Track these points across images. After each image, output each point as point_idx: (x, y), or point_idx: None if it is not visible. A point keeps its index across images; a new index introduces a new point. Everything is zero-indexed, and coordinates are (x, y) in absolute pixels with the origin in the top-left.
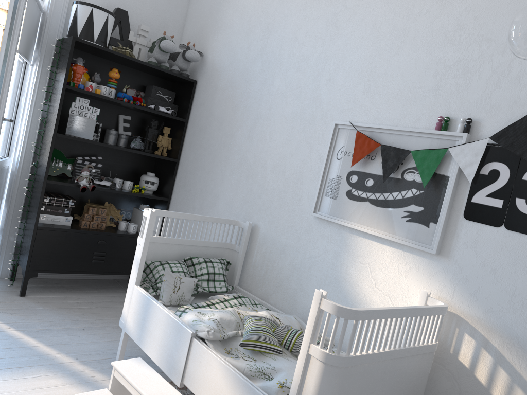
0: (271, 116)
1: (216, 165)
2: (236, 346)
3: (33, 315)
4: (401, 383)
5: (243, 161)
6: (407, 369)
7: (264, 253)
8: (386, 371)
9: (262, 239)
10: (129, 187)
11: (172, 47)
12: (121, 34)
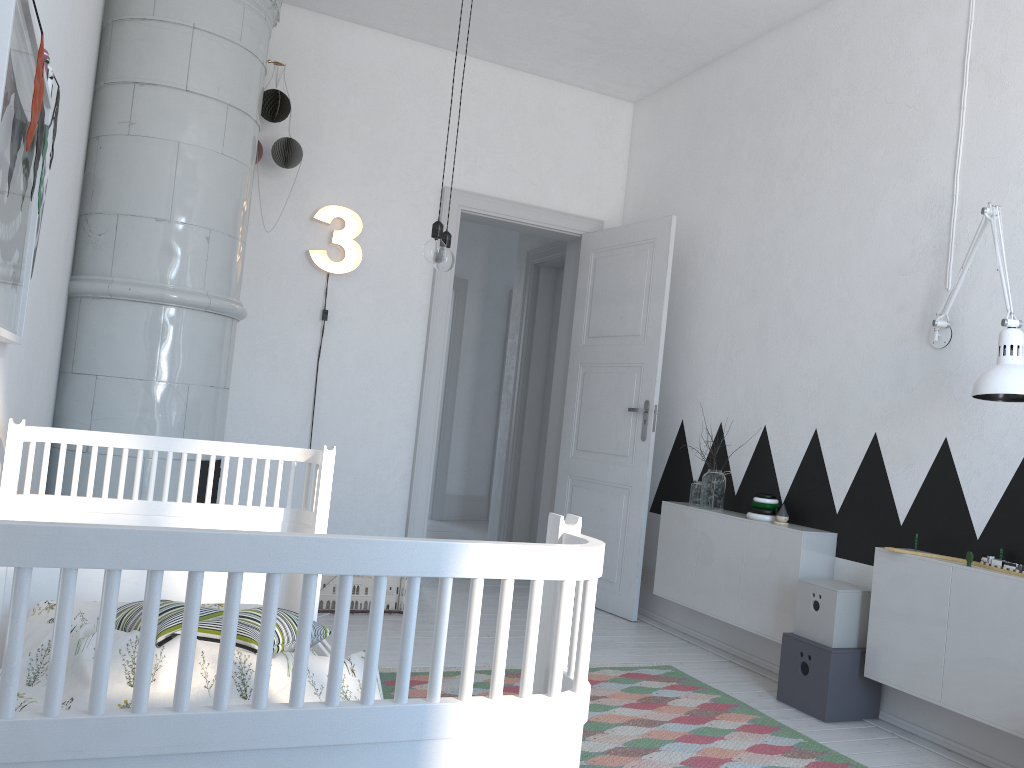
0: None
1: None
2: None
3: None
4: None
5: None
6: None
7: None
8: None
9: None
10: None
11: None
12: None
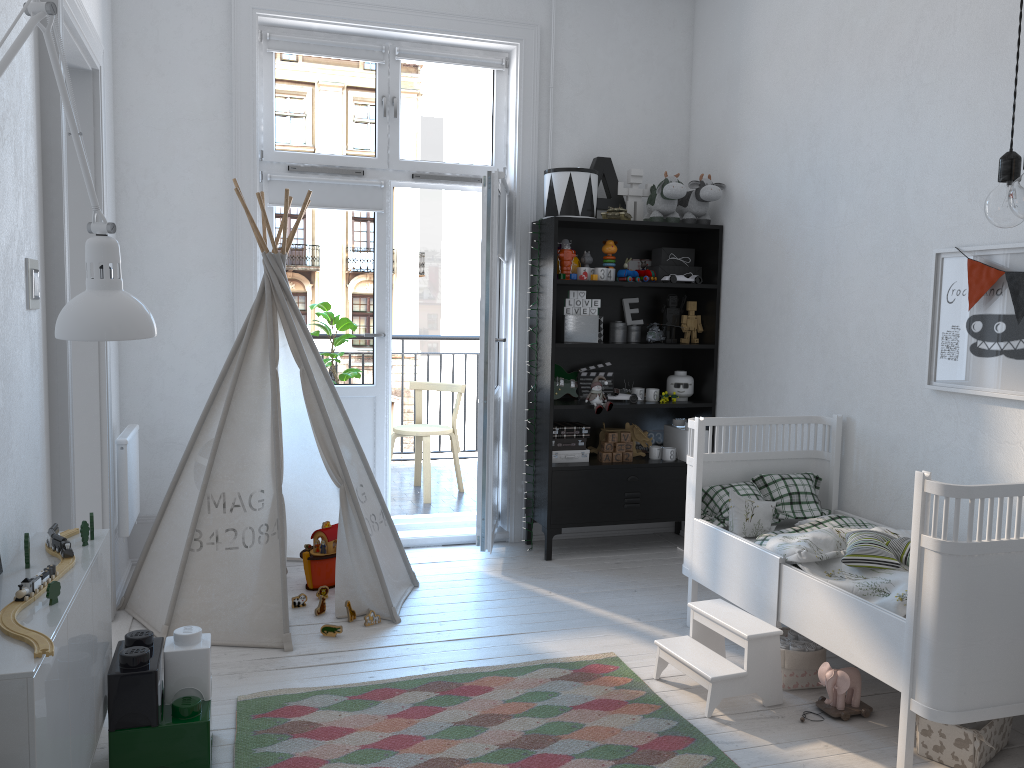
0: (842, 258)
1: (774, 342)
2: (840, 568)
3: (570, 579)
4: None
5: (813, 329)
6: None
7: (867, 456)
8: None
9: (861, 436)
10: (655, 397)
11: (680, 190)
12: (607, 190)
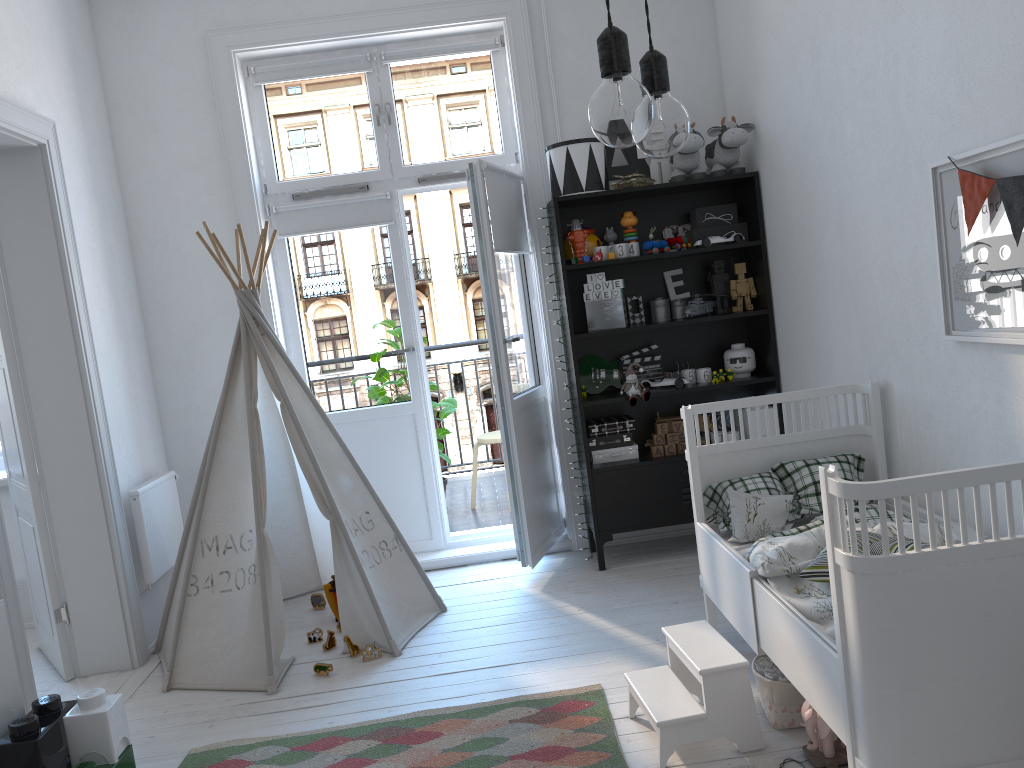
0: (856, 189)
1: (815, 299)
2: (812, 581)
3: (611, 592)
4: None
5: (843, 280)
6: None
7: (908, 428)
8: (1007, 577)
9: (900, 404)
10: (706, 377)
11: (693, 141)
12: (626, 156)
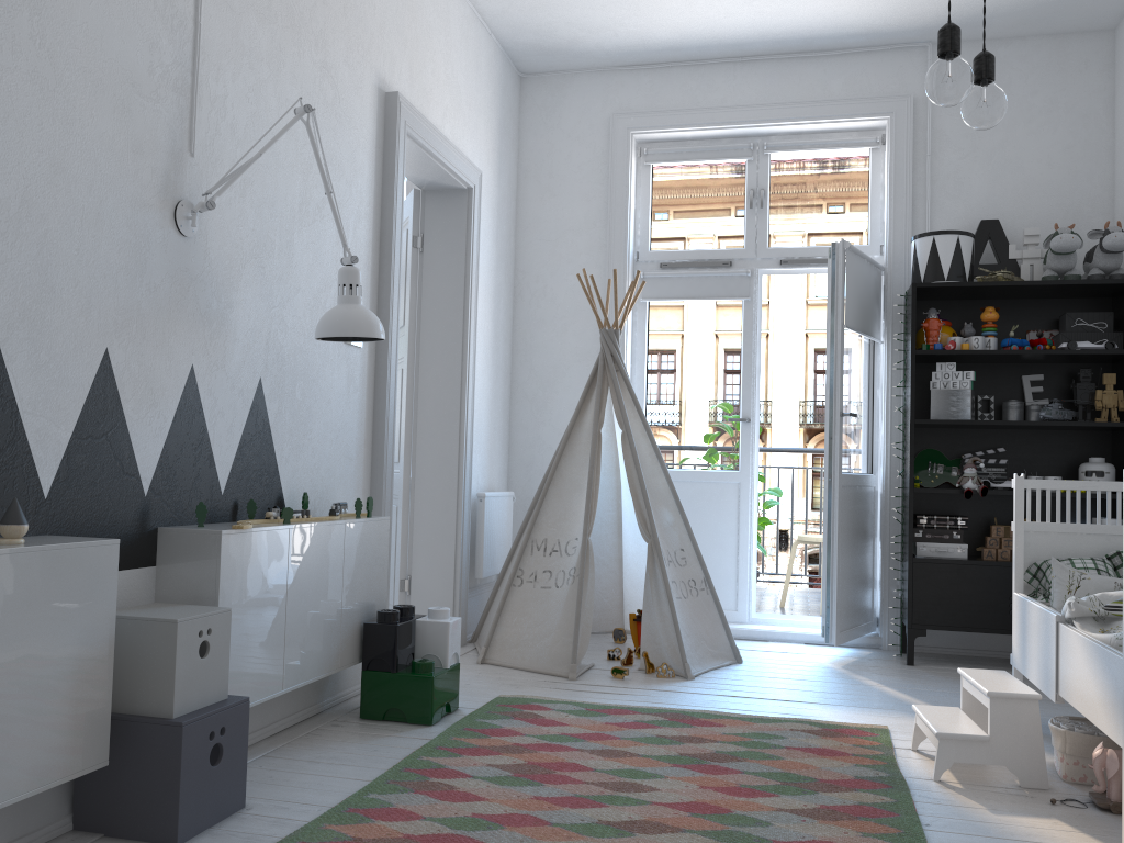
0: None
1: None
2: (1119, 624)
3: (915, 679)
4: None
5: None
6: None
7: None
8: None
9: None
10: None
11: (1070, 241)
12: (996, 255)
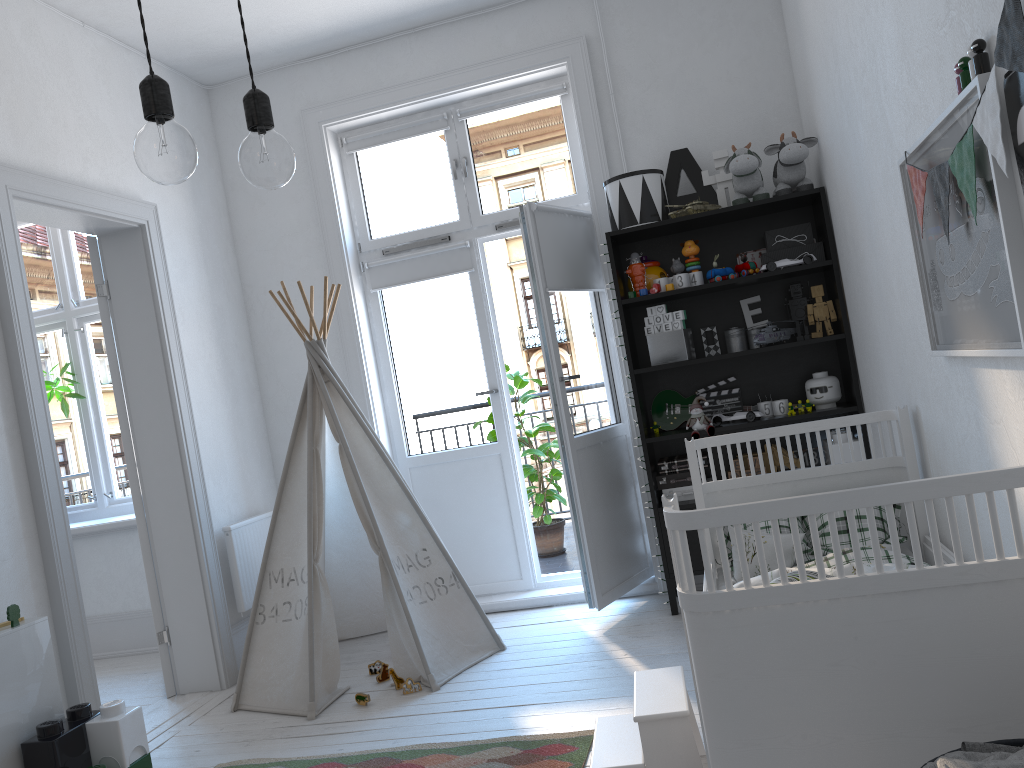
0: (873, 196)
1: (869, 319)
2: None
3: (669, 637)
4: (939, 649)
5: (880, 296)
6: (944, 617)
7: (934, 458)
8: (857, 621)
9: (926, 431)
10: (781, 409)
11: (745, 162)
12: (692, 184)
